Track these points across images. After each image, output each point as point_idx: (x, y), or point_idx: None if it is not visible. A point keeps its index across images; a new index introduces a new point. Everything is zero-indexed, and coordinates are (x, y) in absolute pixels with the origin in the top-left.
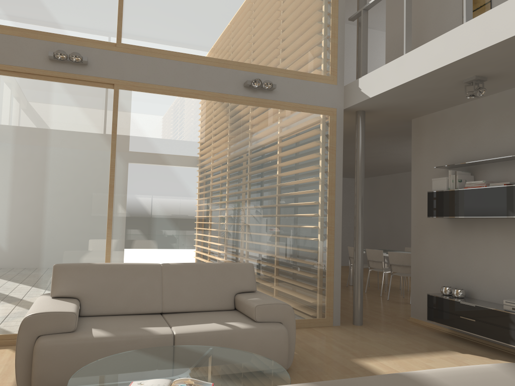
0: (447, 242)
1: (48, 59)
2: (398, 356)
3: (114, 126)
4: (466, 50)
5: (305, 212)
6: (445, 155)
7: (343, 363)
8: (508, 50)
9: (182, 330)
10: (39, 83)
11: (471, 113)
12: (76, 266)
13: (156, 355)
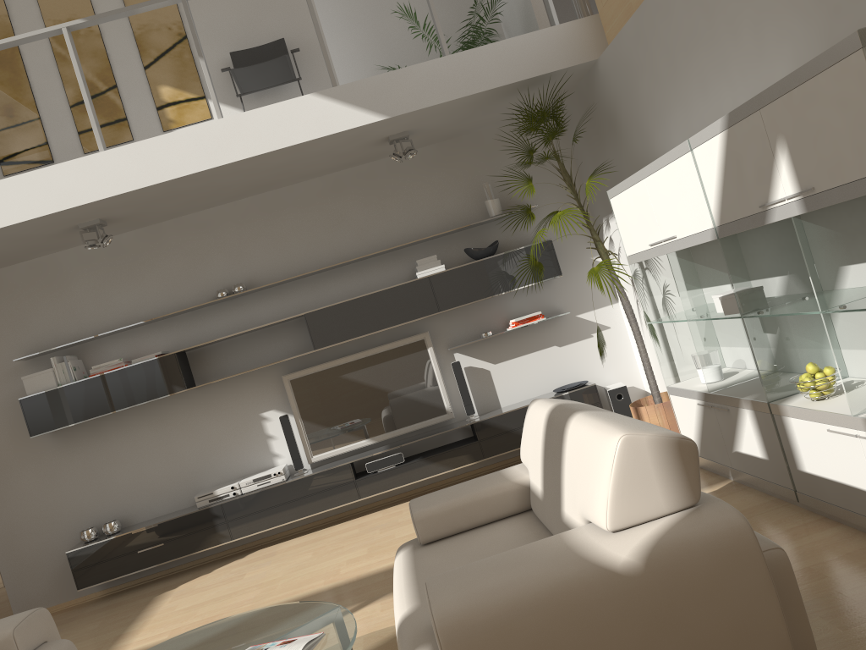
0: (60, 468)
1: None
2: (133, 629)
3: None
4: (121, 185)
5: None
6: (15, 340)
7: None
8: (168, 188)
9: None
10: None
11: (51, 273)
12: None
13: None
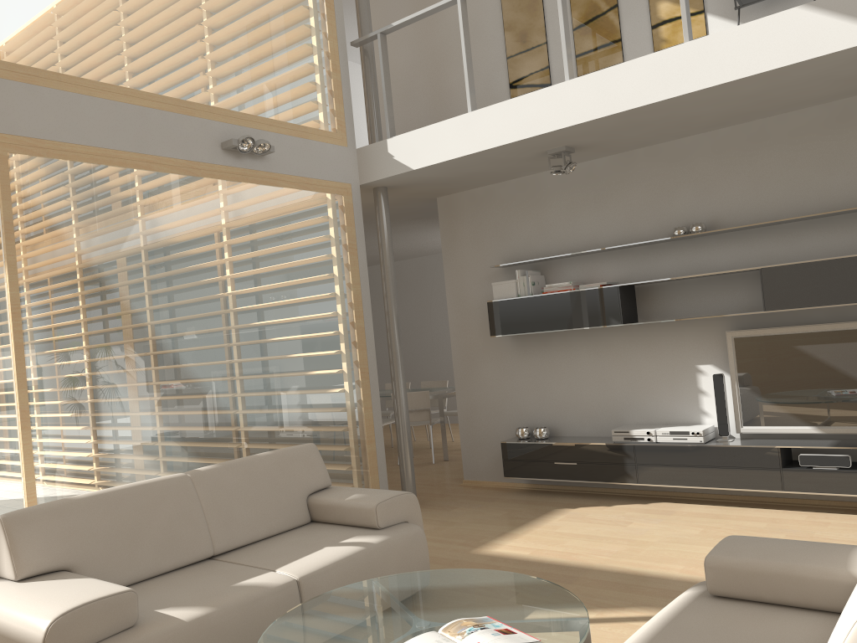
0: (513, 367)
1: None
2: (516, 532)
3: (9, 228)
4: (577, 116)
5: (329, 350)
6: (497, 248)
7: (468, 559)
8: (625, 119)
9: (302, 569)
10: None
11: (533, 192)
12: (47, 510)
13: (328, 613)
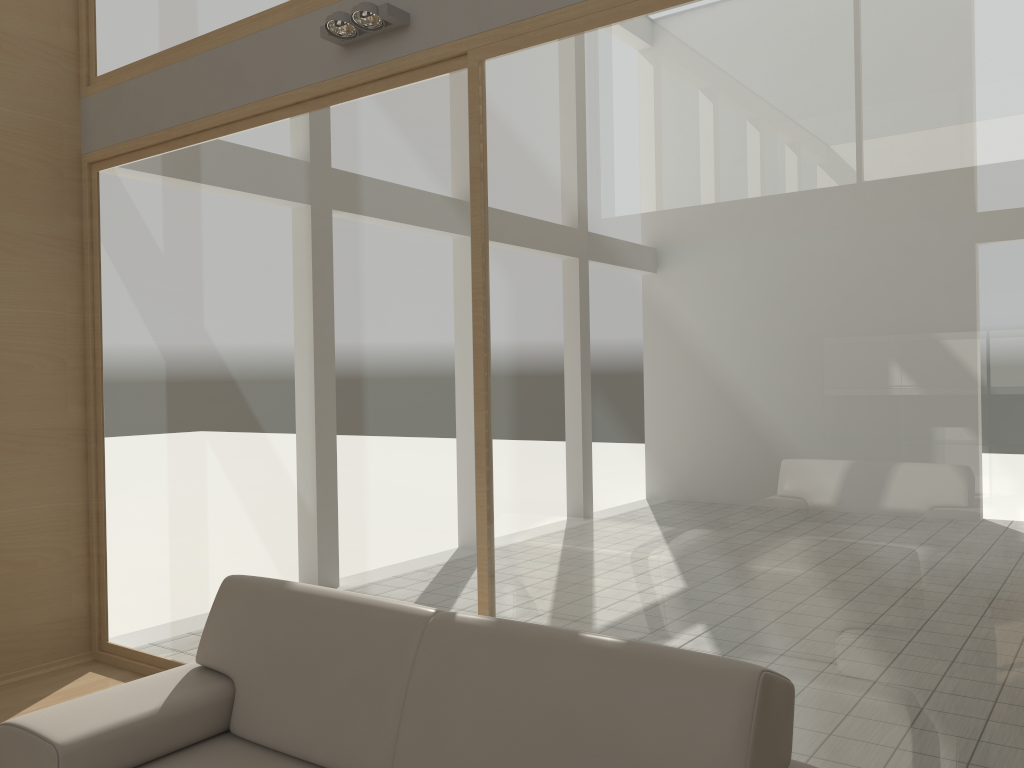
0: None
1: (341, 48)
2: None
3: (474, 175)
4: None
5: None
6: None
7: None
8: None
9: None
10: (336, 113)
11: None
12: (252, 589)
13: None
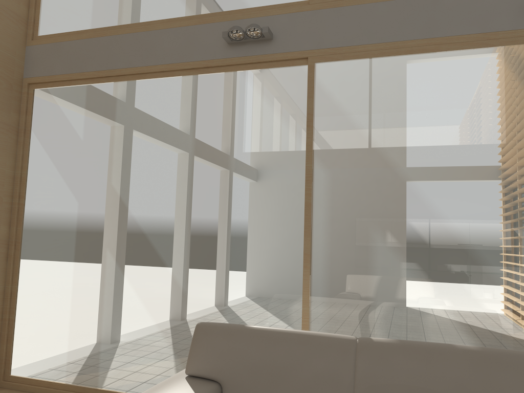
0: None
1: (226, 44)
2: None
3: (310, 117)
4: None
5: None
6: None
7: None
8: None
9: None
10: (219, 77)
11: None
12: (223, 329)
13: None
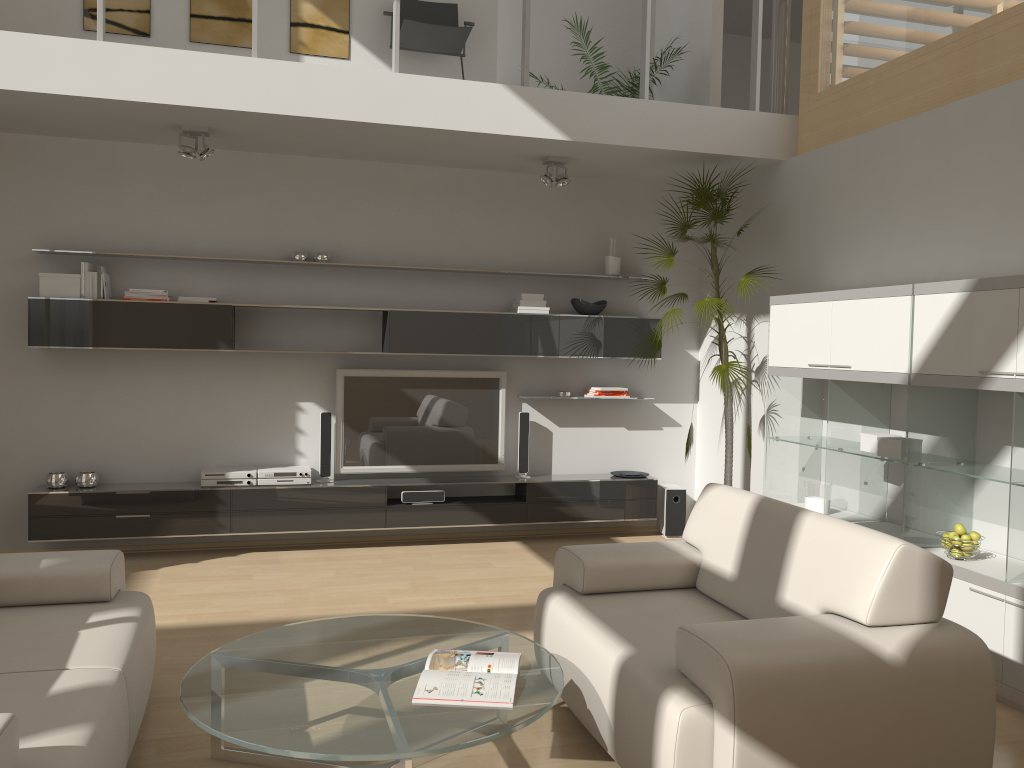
0: (41, 392)
1: None
2: None
3: None
4: (267, 104)
5: None
6: (34, 225)
7: None
8: (309, 125)
9: (109, 659)
10: None
11: (104, 163)
12: None
13: (250, 691)
